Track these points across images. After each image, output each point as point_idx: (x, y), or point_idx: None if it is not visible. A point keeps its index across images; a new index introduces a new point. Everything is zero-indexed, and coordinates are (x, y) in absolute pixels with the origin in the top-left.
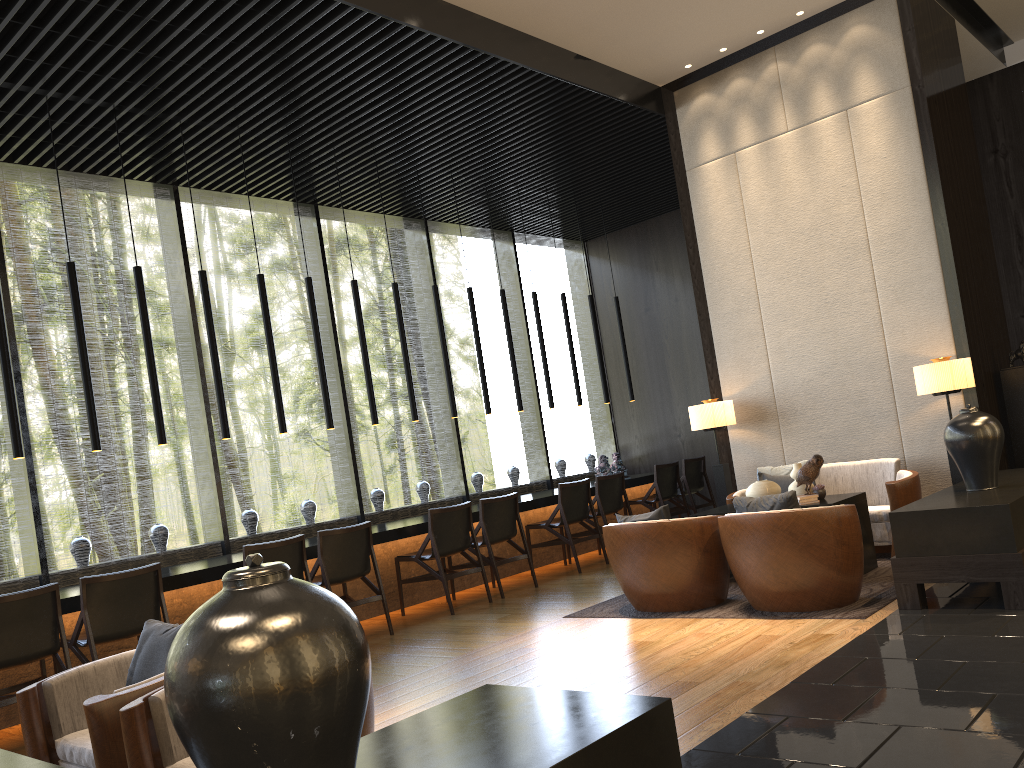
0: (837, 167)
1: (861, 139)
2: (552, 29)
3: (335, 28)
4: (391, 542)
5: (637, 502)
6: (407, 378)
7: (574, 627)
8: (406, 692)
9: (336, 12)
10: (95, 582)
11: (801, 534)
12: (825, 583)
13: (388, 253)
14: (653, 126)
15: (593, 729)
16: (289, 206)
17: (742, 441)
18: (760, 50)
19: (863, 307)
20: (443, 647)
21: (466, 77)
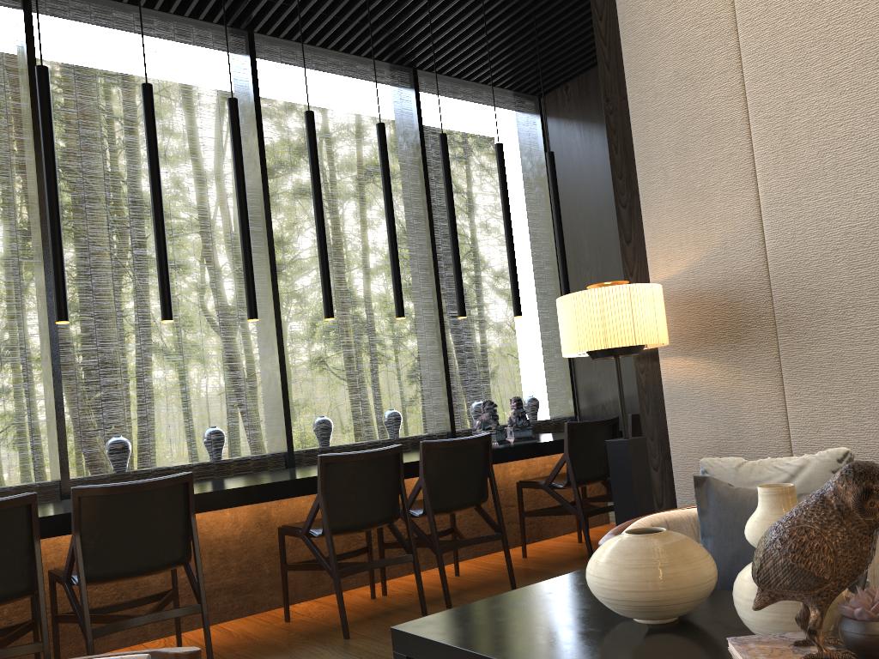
0: None
1: None
2: None
3: None
4: None
5: (538, 485)
6: (50, 242)
7: None
8: None
9: None
10: None
11: None
12: None
13: None
14: None
15: None
16: None
17: (689, 386)
18: None
19: None
20: None
21: None
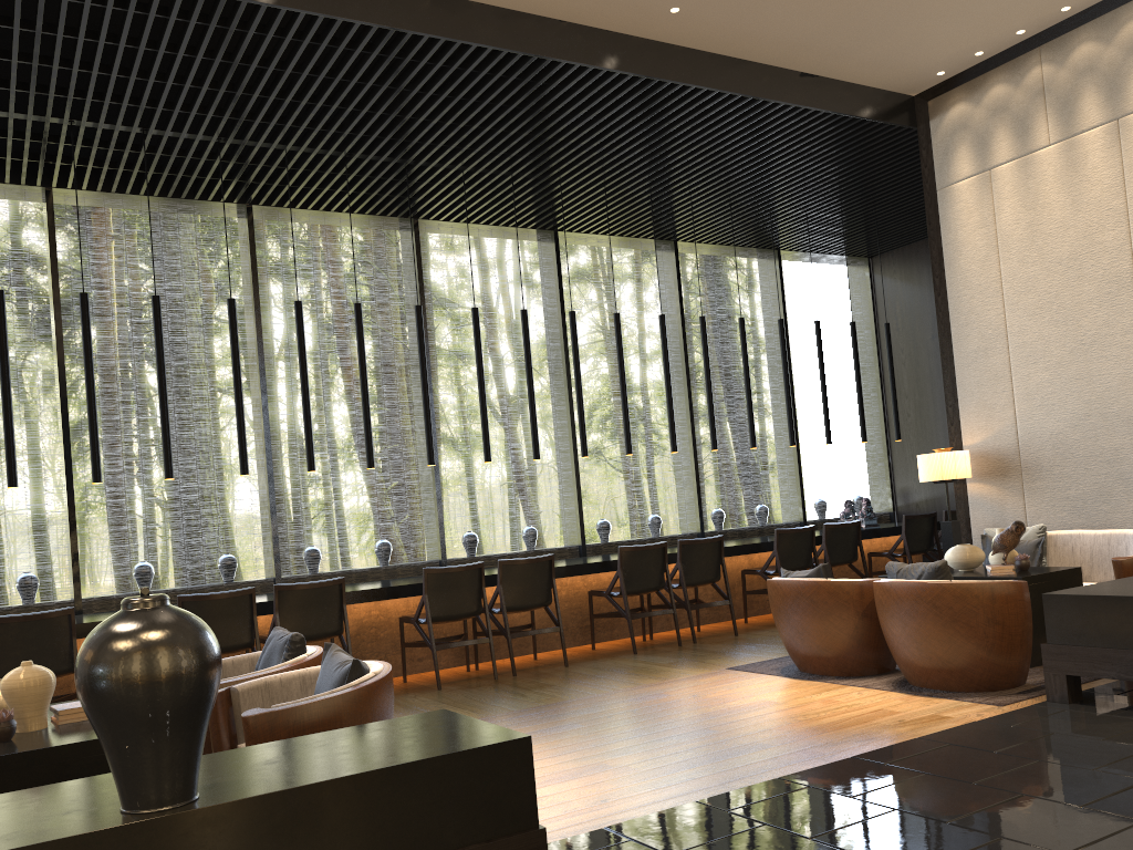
0: (1103, 187)
1: (1132, 154)
2: (765, 51)
3: (525, 75)
4: (592, 575)
5: (882, 554)
6: (623, 411)
7: (725, 679)
8: (526, 719)
9: (522, 62)
10: (285, 589)
11: (945, 608)
12: (973, 663)
13: (698, 260)
14: (907, 139)
15: (445, 749)
16: (528, 233)
17: (981, 497)
18: (1024, 51)
19: (1124, 351)
20: (595, 684)
21: (673, 107)
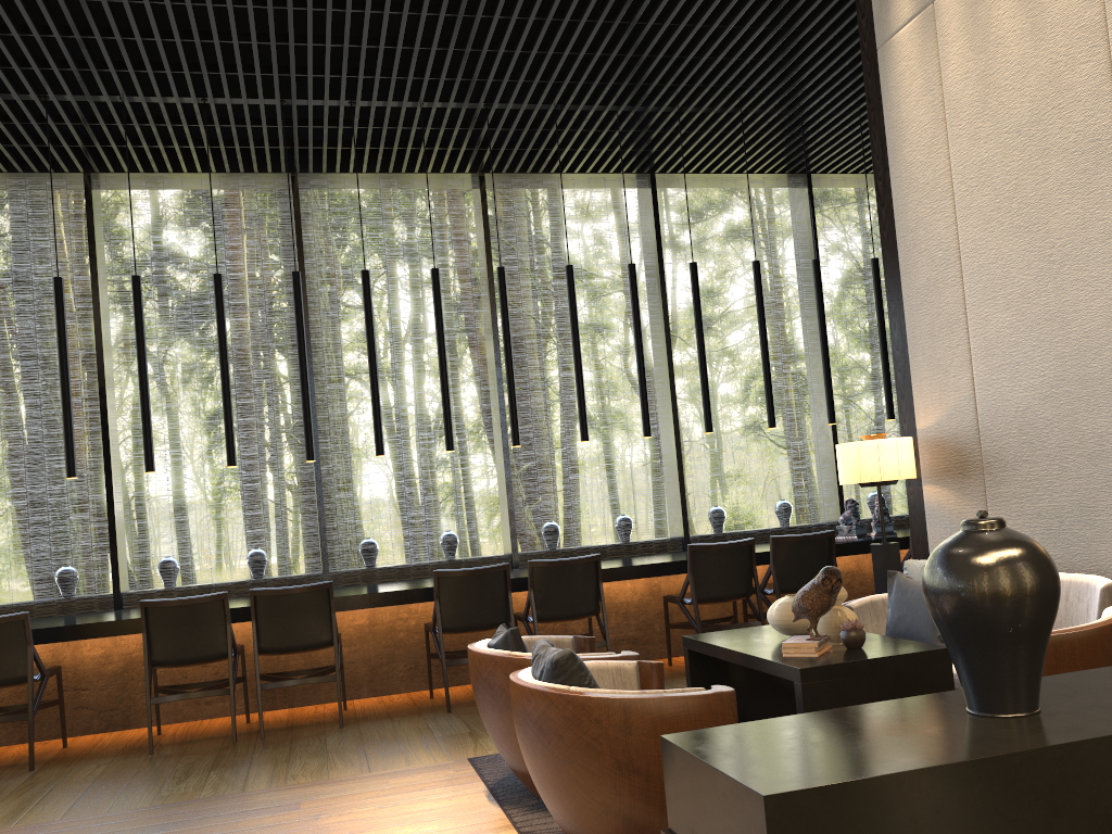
0: None
1: None
2: None
3: None
4: None
5: None
6: (508, 391)
7: (419, 784)
8: None
9: None
10: None
11: (554, 736)
12: None
13: None
14: None
15: None
16: (447, 179)
17: (938, 507)
18: None
19: (1108, 268)
20: (289, 768)
21: None
